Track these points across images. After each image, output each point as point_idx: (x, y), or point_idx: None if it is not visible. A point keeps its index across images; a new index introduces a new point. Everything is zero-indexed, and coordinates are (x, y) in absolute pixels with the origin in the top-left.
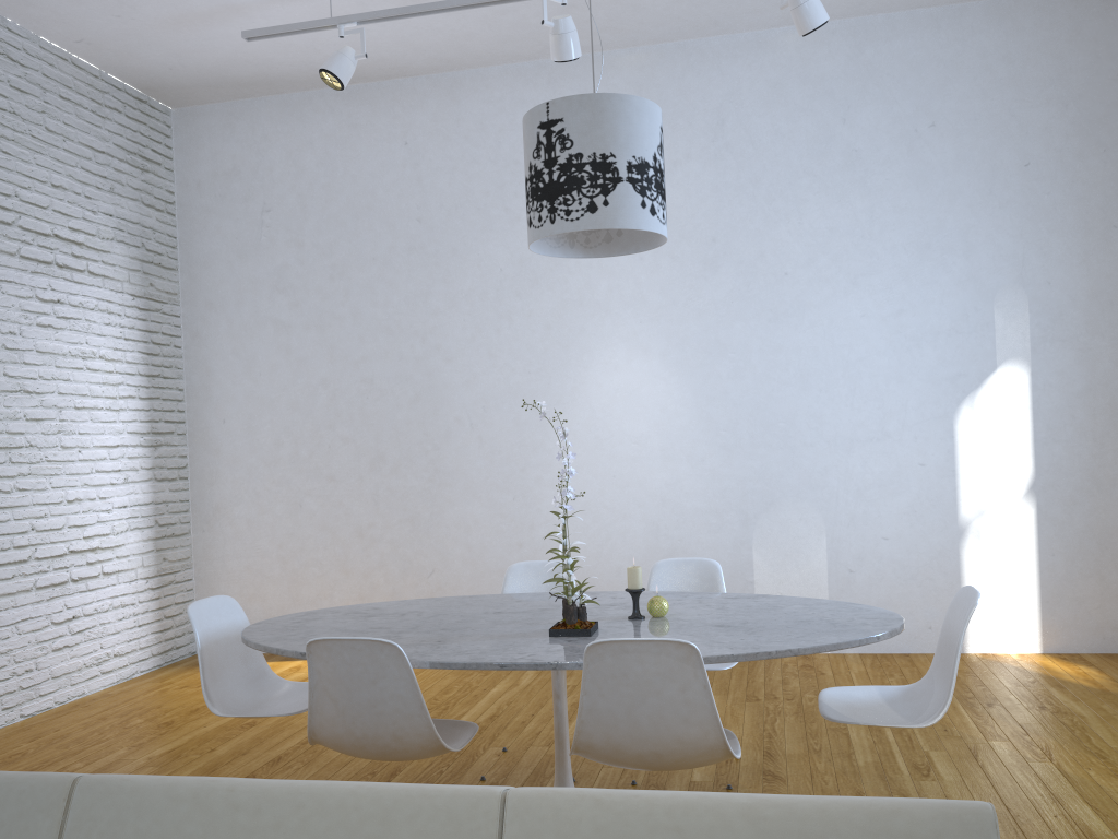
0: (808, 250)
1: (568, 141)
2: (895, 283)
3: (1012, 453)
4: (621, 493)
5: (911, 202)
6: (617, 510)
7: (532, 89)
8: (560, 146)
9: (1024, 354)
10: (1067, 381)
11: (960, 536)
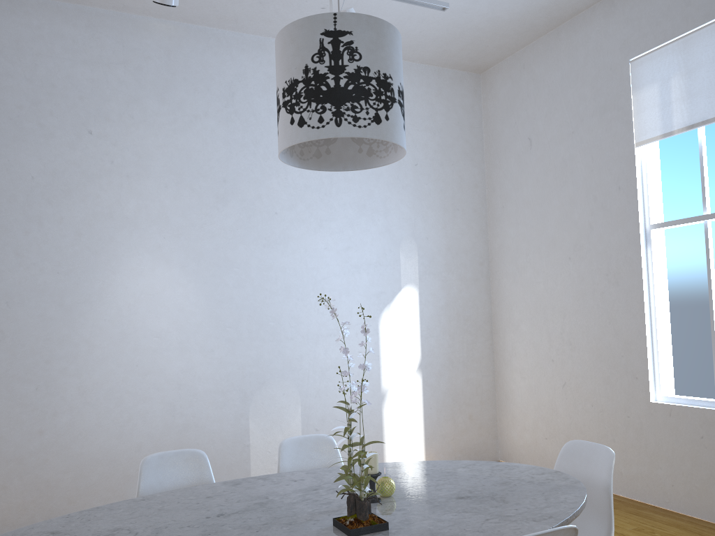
0: (291, 198)
1: (357, 53)
2: (345, 228)
3: (410, 344)
4: (143, 379)
5: (354, 176)
6: (139, 395)
7: (71, 27)
8: (349, 57)
9: (415, 281)
10: (436, 299)
11: (382, 400)
